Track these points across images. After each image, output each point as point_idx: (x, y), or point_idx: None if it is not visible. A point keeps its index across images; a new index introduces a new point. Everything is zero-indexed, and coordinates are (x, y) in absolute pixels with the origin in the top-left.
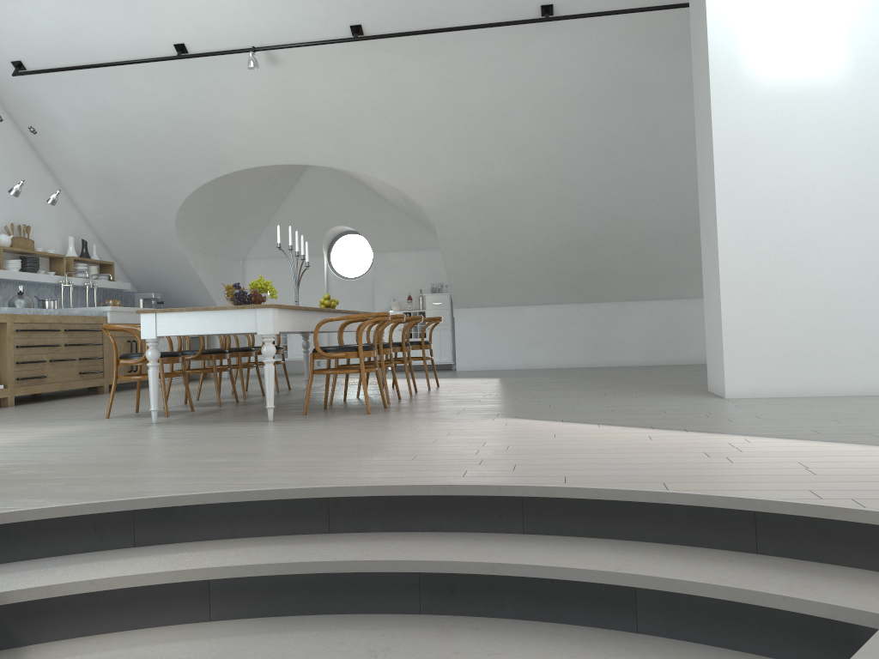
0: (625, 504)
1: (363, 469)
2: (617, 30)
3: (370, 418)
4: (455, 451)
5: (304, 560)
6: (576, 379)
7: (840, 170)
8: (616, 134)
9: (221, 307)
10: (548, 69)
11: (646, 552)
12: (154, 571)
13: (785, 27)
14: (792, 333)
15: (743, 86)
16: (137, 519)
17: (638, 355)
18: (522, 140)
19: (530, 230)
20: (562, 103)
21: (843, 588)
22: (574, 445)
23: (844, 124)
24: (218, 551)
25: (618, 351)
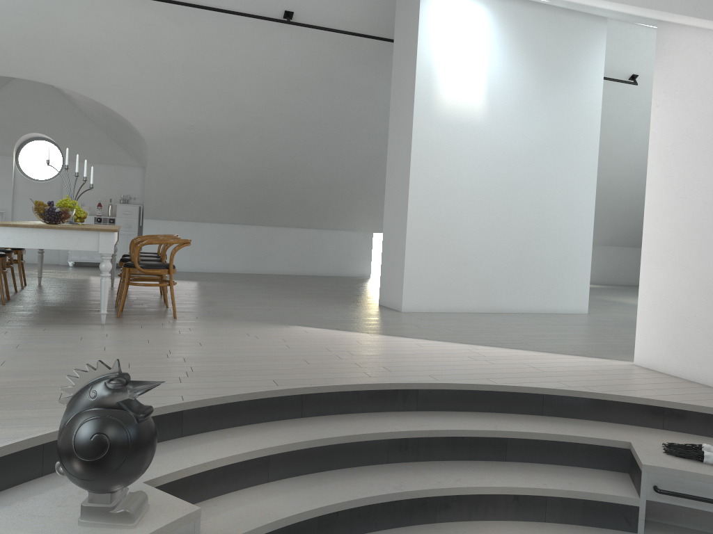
0: (475, 391)
1: (295, 372)
2: (331, 42)
3: (187, 323)
4: (323, 356)
5: (322, 437)
6: (265, 287)
7: (476, 176)
8: (309, 111)
9: (66, 227)
10: (276, 55)
11: (494, 418)
12: (238, 453)
13: (458, 81)
14: (442, 273)
15: (432, 113)
16: (185, 417)
17: (284, 267)
18: (240, 101)
19: (225, 167)
20: (278, 81)
21: (597, 430)
22: (387, 351)
23: (481, 149)
24: (251, 435)
25: (270, 263)
